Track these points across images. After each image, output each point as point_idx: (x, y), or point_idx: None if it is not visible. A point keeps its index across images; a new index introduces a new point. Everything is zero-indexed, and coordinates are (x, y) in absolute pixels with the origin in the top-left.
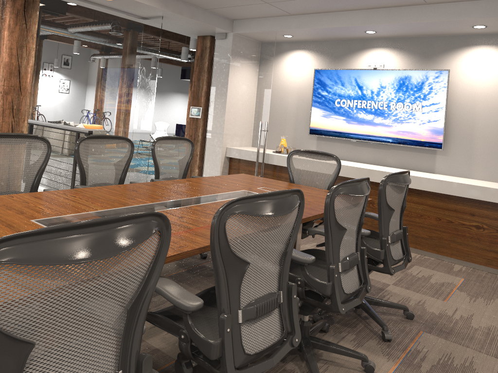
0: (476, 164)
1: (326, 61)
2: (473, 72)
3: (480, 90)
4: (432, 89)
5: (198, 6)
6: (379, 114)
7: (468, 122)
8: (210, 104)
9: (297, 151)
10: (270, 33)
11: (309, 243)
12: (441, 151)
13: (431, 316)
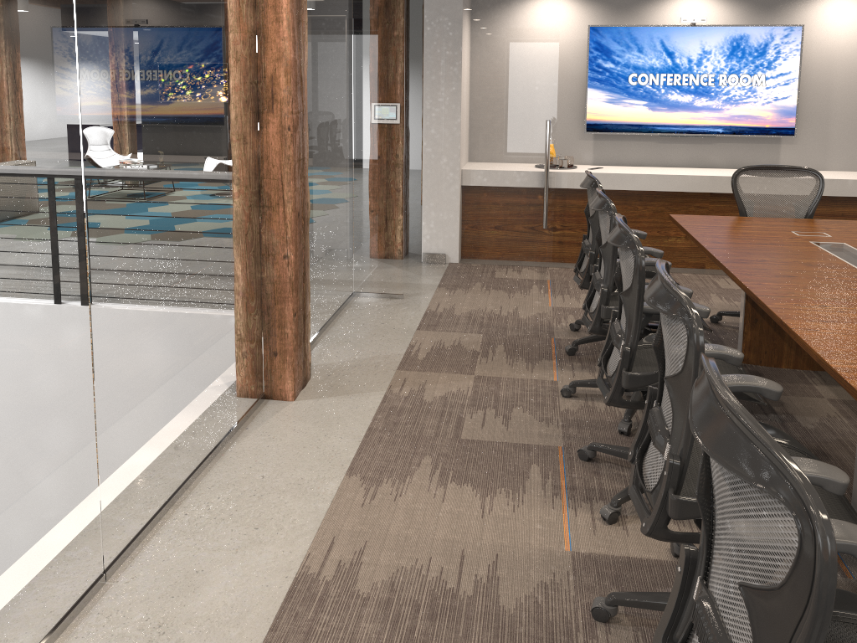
0: (832, 151)
1: (602, 12)
2: (829, 28)
3: (838, 52)
4: (779, 53)
5: None
6: (702, 94)
7: (822, 96)
8: (426, 97)
9: (748, 169)
10: None
11: (707, 296)
12: (787, 139)
13: None
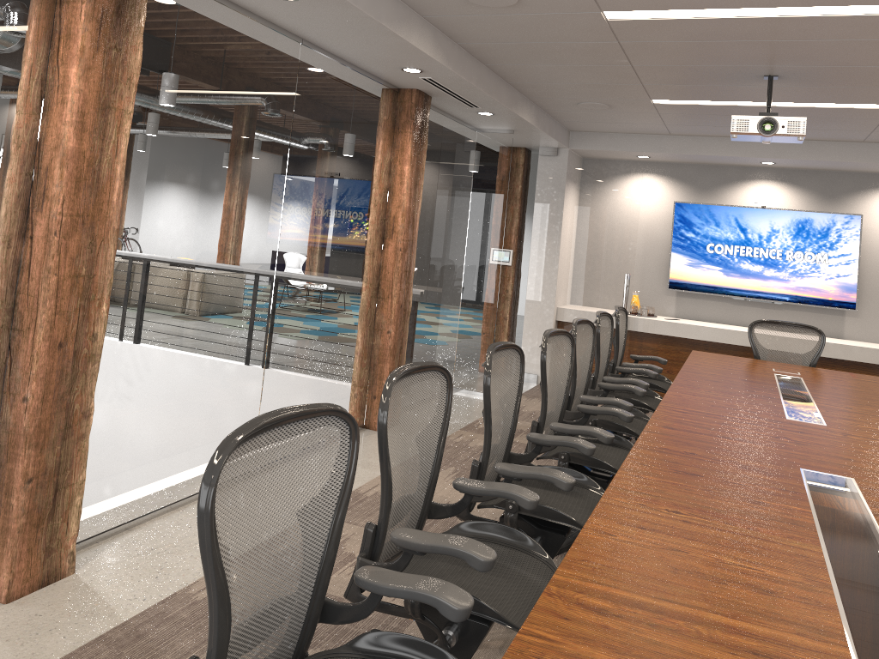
0: None
1: (687, 191)
2: None
3: None
4: (840, 236)
5: (556, 118)
6: (771, 265)
7: None
8: (532, 246)
9: (762, 322)
10: (634, 155)
11: None
12: (851, 312)
13: None
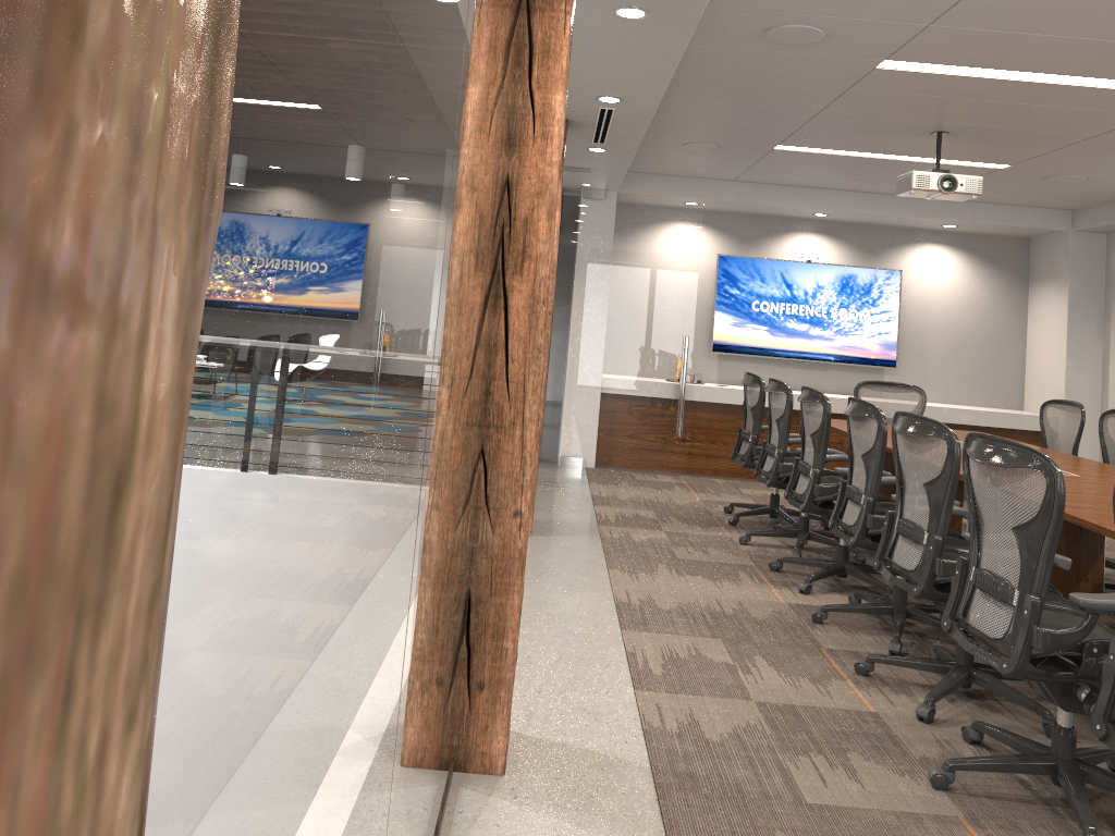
0: (928, 384)
1: (730, 243)
2: (923, 274)
3: (930, 296)
4: (882, 292)
5: None
6: (816, 324)
7: (918, 334)
8: None
9: (866, 383)
10: (692, 202)
11: None
12: (889, 370)
13: None
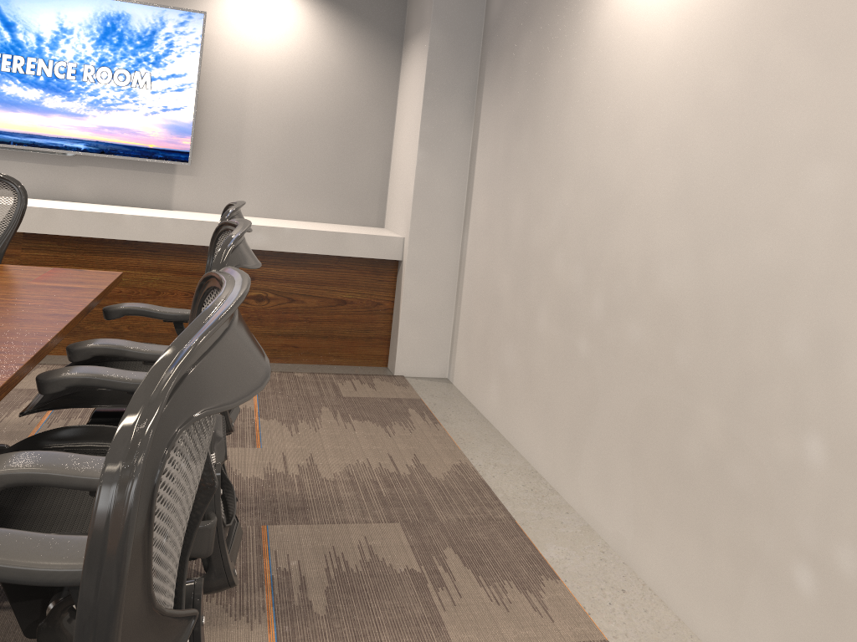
0: (245, 189)
1: None
2: (246, 24)
3: (256, 58)
4: (172, 46)
5: None
6: (57, 90)
7: (234, 113)
8: None
9: None
10: None
11: None
12: (185, 168)
13: (258, 487)
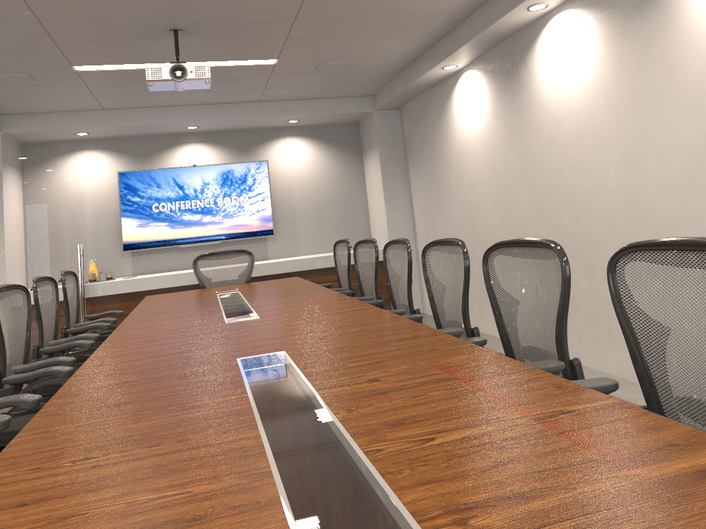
0: (301, 242)
1: (129, 161)
2: (286, 161)
3: (294, 176)
4: (255, 180)
5: None
6: (207, 213)
7: (289, 206)
8: None
9: (203, 256)
10: (71, 131)
11: None
12: (271, 237)
13: None
